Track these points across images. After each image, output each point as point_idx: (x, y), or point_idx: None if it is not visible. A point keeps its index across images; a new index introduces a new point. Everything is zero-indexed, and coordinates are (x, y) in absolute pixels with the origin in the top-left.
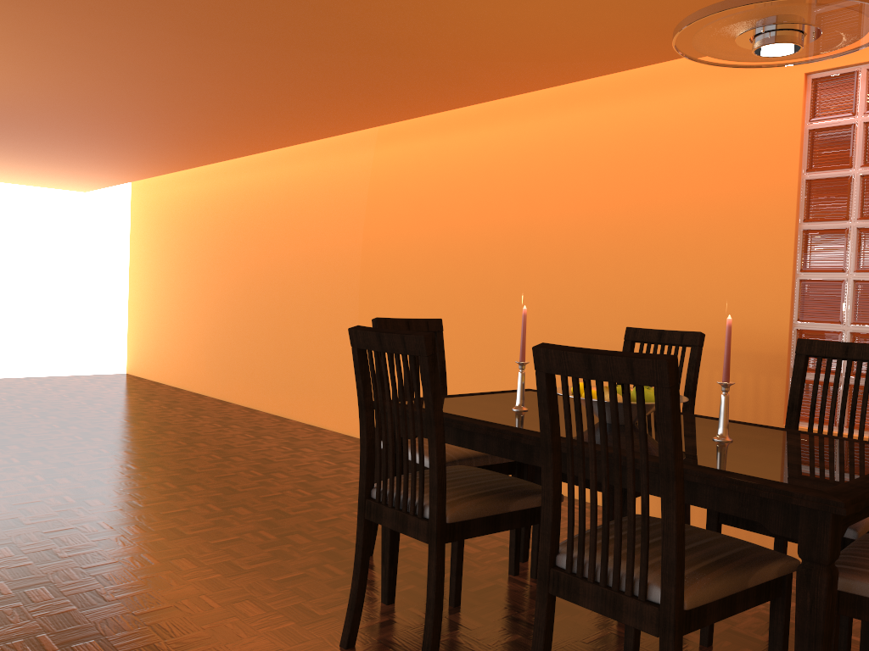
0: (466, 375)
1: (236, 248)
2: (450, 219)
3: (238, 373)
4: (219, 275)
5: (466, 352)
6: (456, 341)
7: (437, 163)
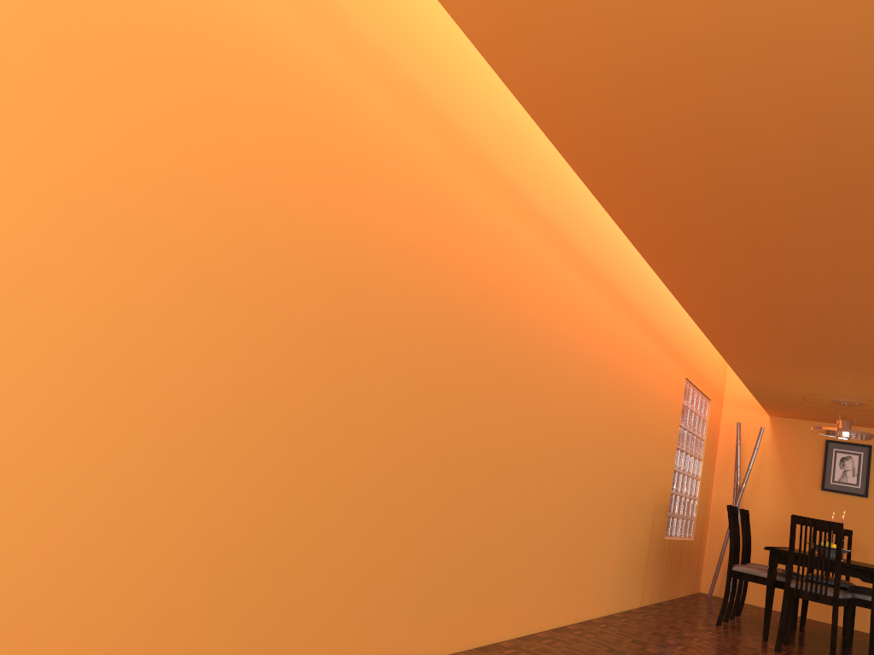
0: (599, 534)
1: (384, 292)
2: (611, 390)
3: (341, 602)
4: (317, 336)
5: (602, 513)
6: (599, 503)
7: (612, 333)
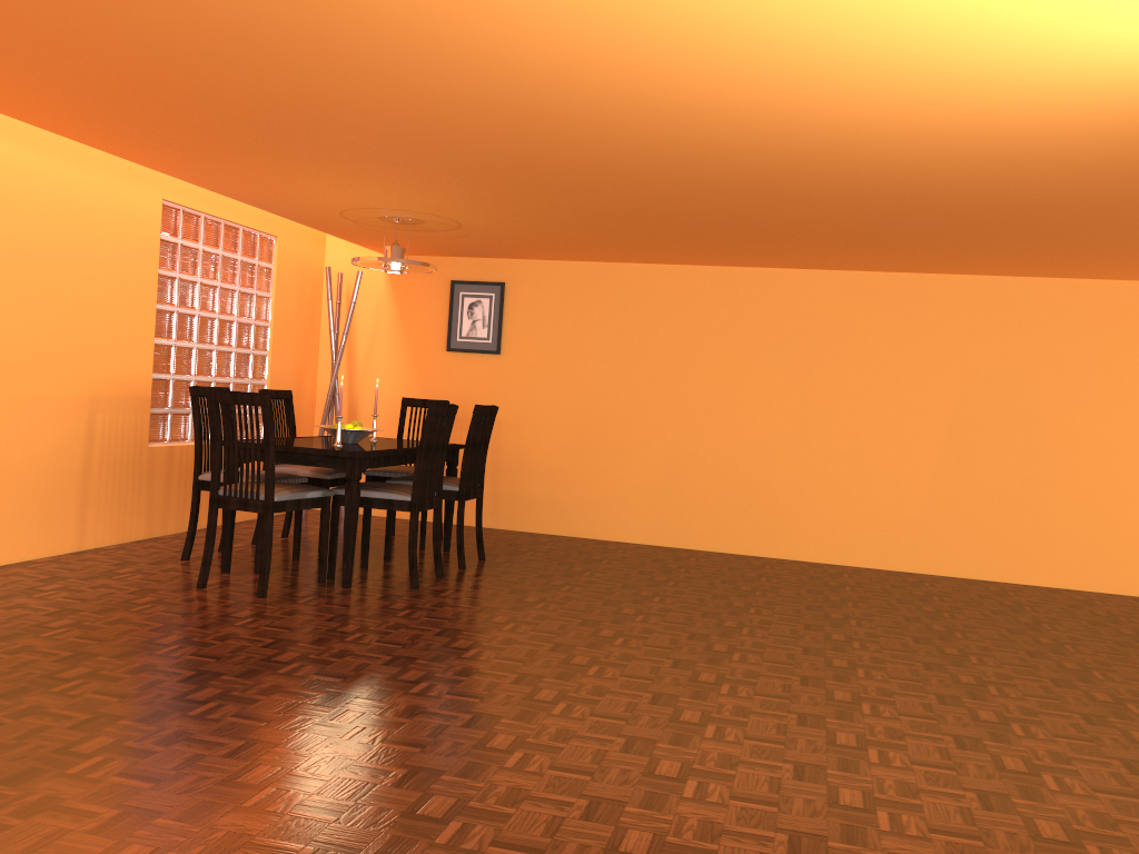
0: None
1: None
2: None
3: None
4: None
5: None
6: None
7: None
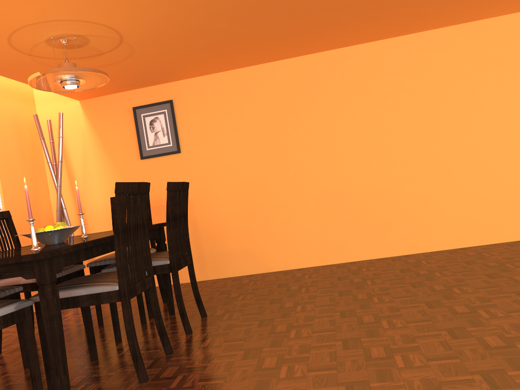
0: None
1: None
2: None
3: None
4: None
5: None
6: None
7: None
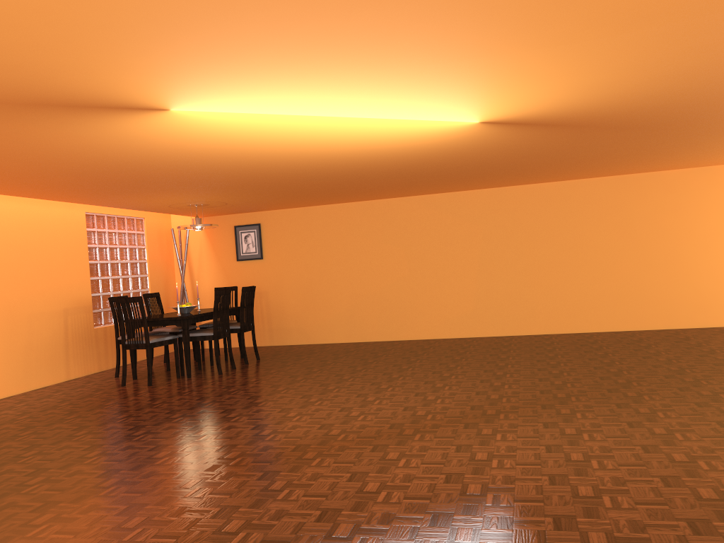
0: None
1: None
2: None
3: None
4: None
5: None
6: None
7: None
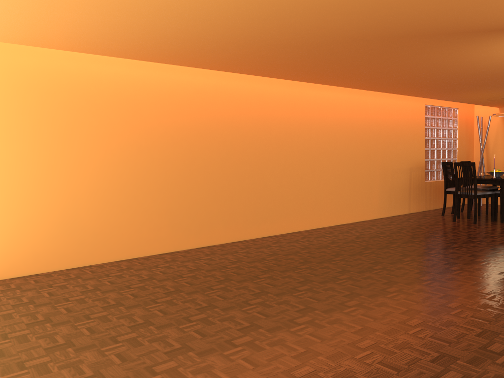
0: (362, 187)
1: (207, 132)
2: (354, 128)
3: (217, 222)
4: (185, 152)
5: (361, 178)
6: (358, 175)
7: (348, 104)
